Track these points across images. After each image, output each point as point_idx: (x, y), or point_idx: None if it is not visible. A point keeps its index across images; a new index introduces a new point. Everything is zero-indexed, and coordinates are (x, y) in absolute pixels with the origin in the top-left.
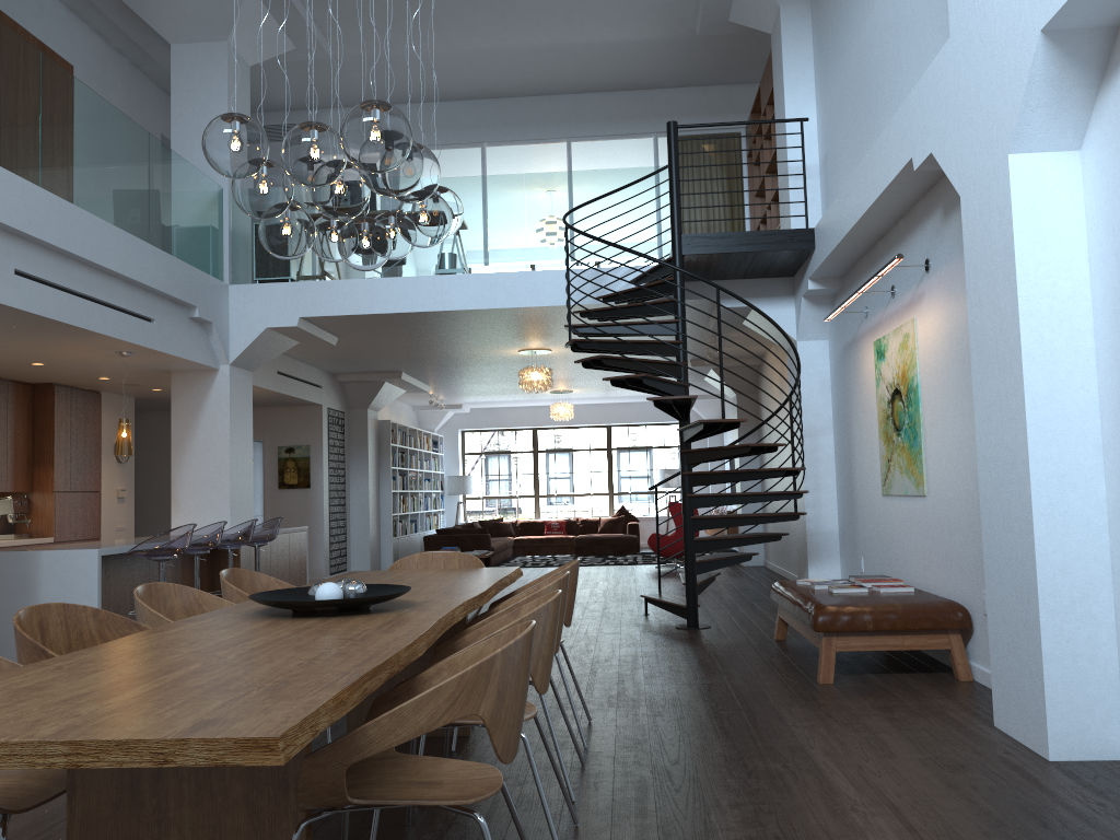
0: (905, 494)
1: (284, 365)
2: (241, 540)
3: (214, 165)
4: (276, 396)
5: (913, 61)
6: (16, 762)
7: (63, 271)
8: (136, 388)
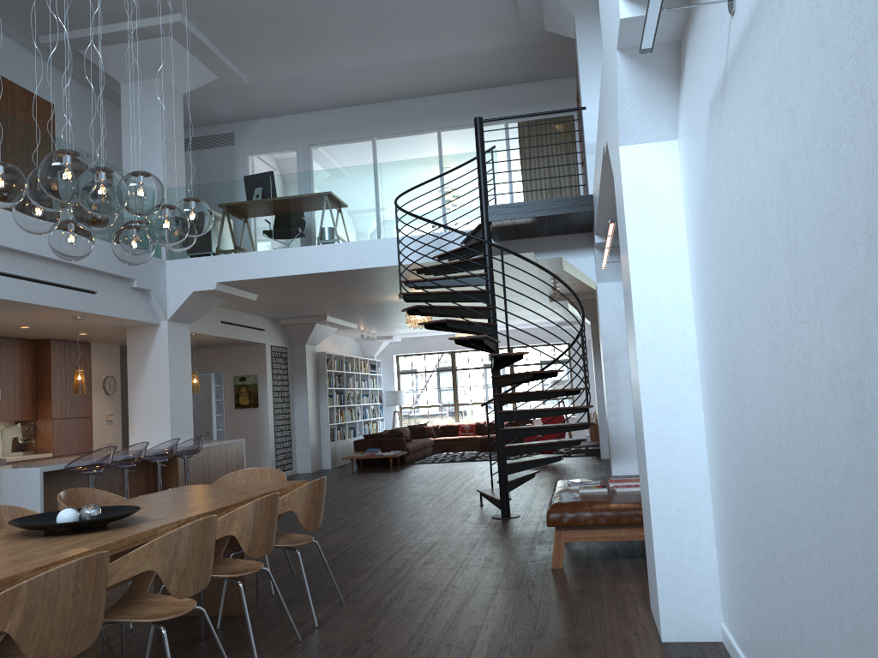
0: None
1: (228, 316)
2: (165, 455)
3: None
4: (223, 339)
5: None
6: None
7: (11, 263)
8: (114, 339)
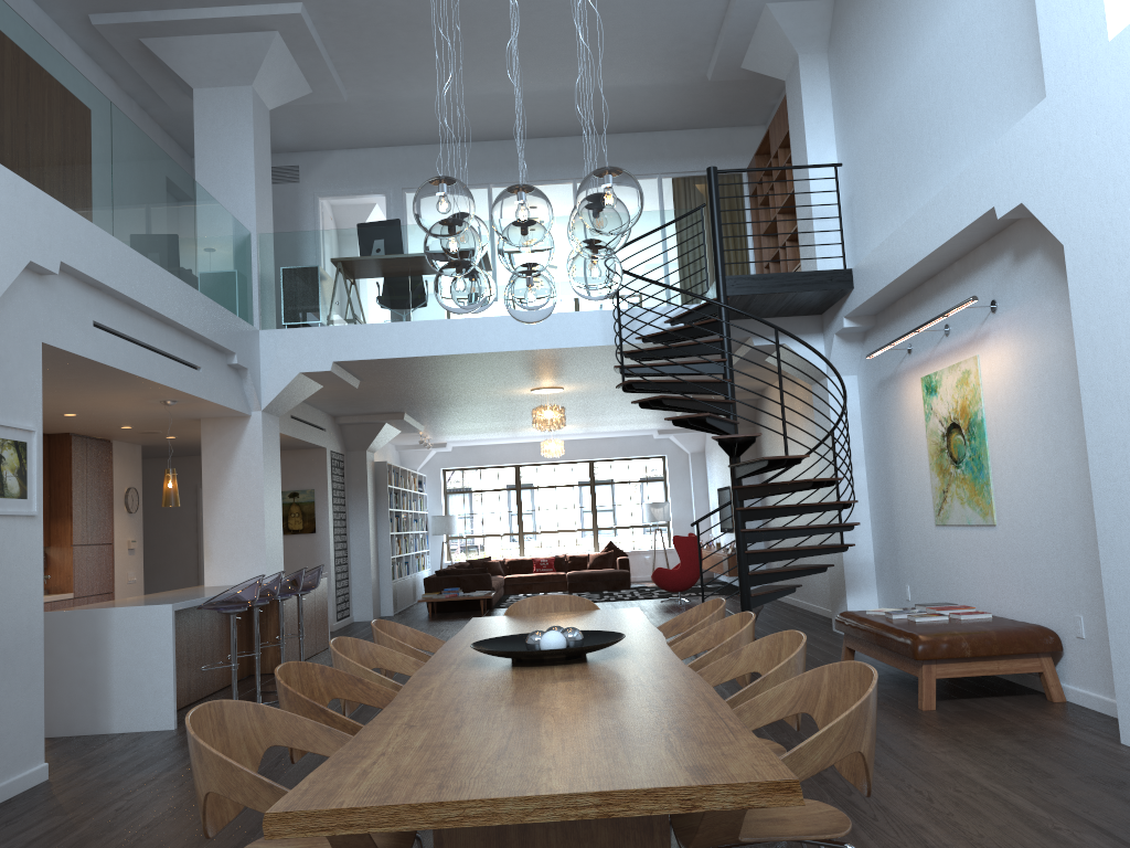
0: (967, 524)
1: (296, 409)
2: (293, 590)
3: (428, 227)
4: (286, 440)
5: (971, 114)
6: (549, 815)
7: (130, 322)
8: (150, 436)
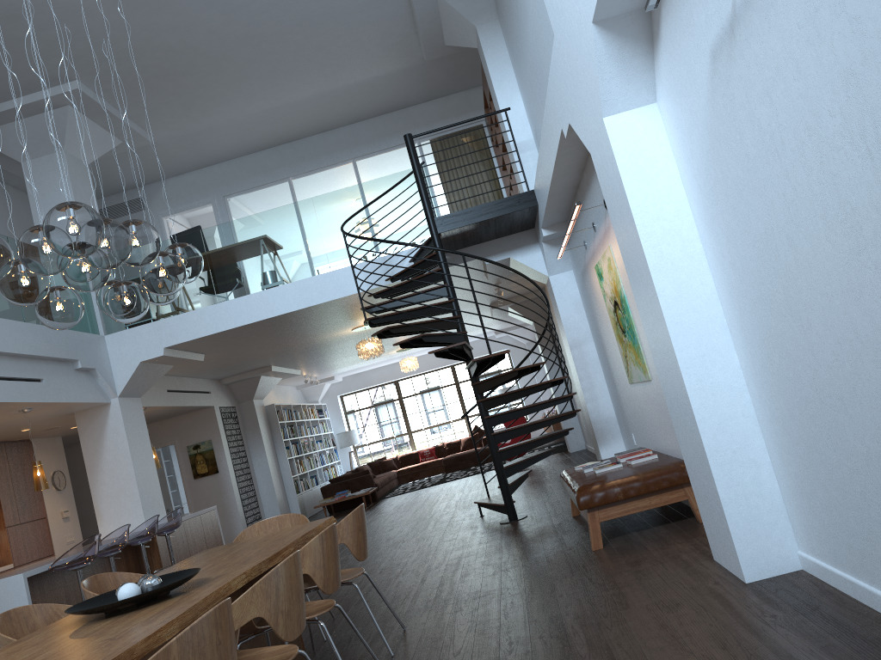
0: (640, 381)
1: (173, 384)
2: (148, 535)
3: None
4: (172, 409)
5: None
6: None
7: None
8: (57, 430)
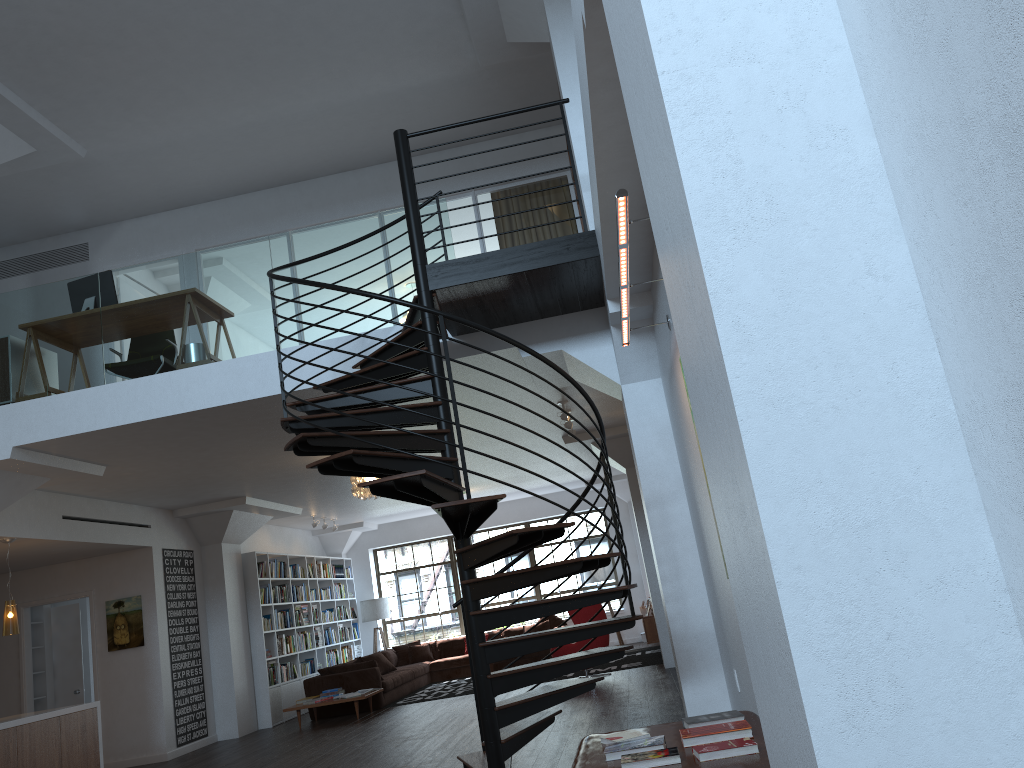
0: None
1: (77, 508)
2: None
3: None
4: (74, 545)
5: None
6: None
7: None
8: None
